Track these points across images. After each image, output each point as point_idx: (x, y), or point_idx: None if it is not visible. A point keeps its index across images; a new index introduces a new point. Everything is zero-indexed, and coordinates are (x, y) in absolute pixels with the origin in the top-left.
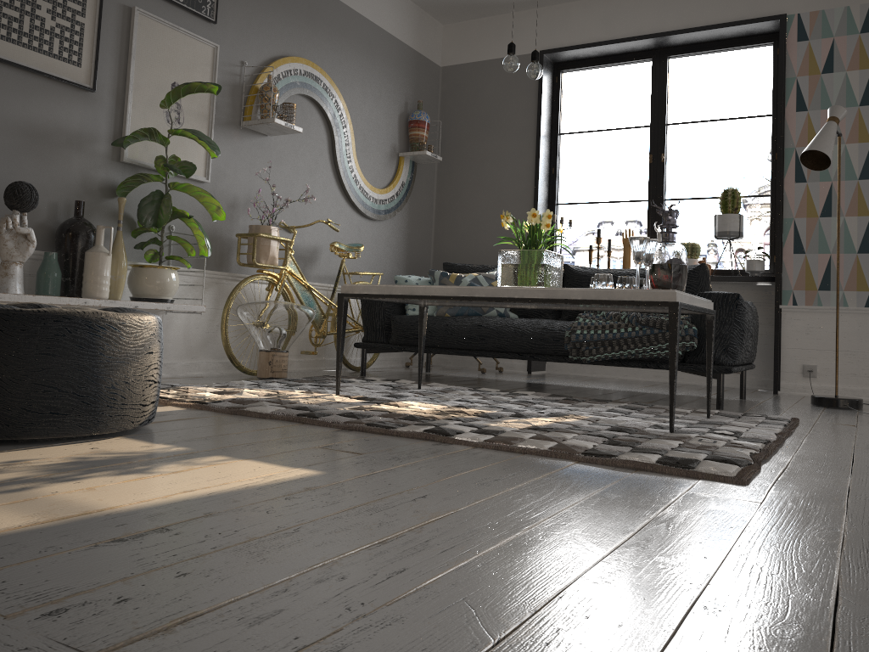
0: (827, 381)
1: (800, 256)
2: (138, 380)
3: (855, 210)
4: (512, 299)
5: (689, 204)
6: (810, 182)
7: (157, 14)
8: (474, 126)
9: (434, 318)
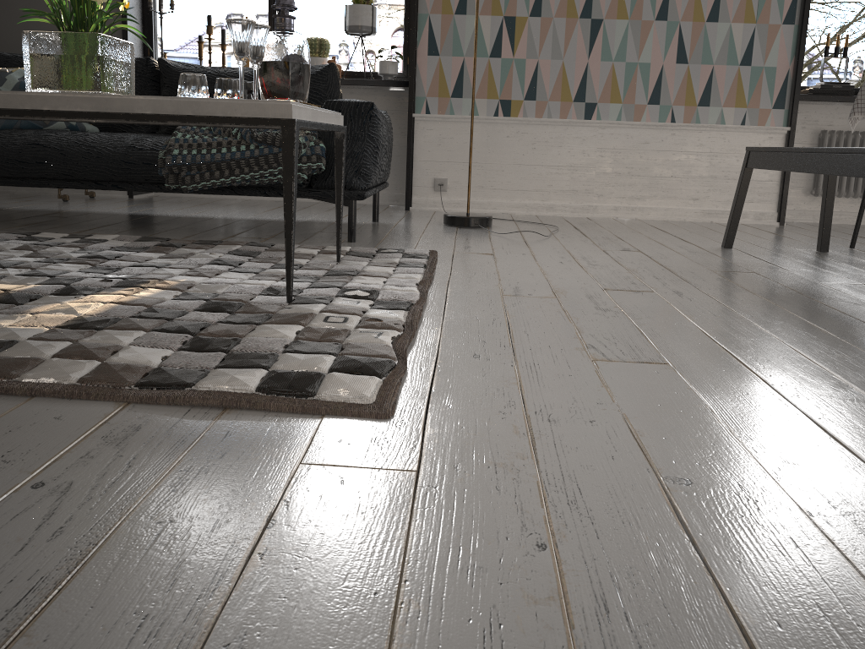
0: (457, 195)
1: (435, 59)
2: None
3: (490, 9)
4: (38, 112)
5: None
6: None
7: None
8: None
9: None
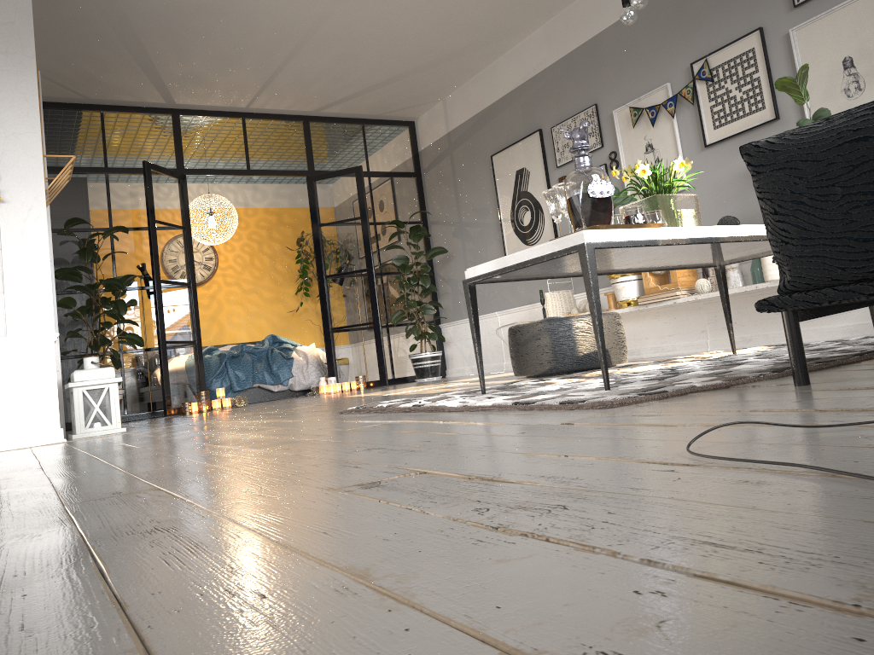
0: None
1: None
2: (532, 352)
3: None
4: None
5: None
6: None
7: (814, 14)
8: None
9: None
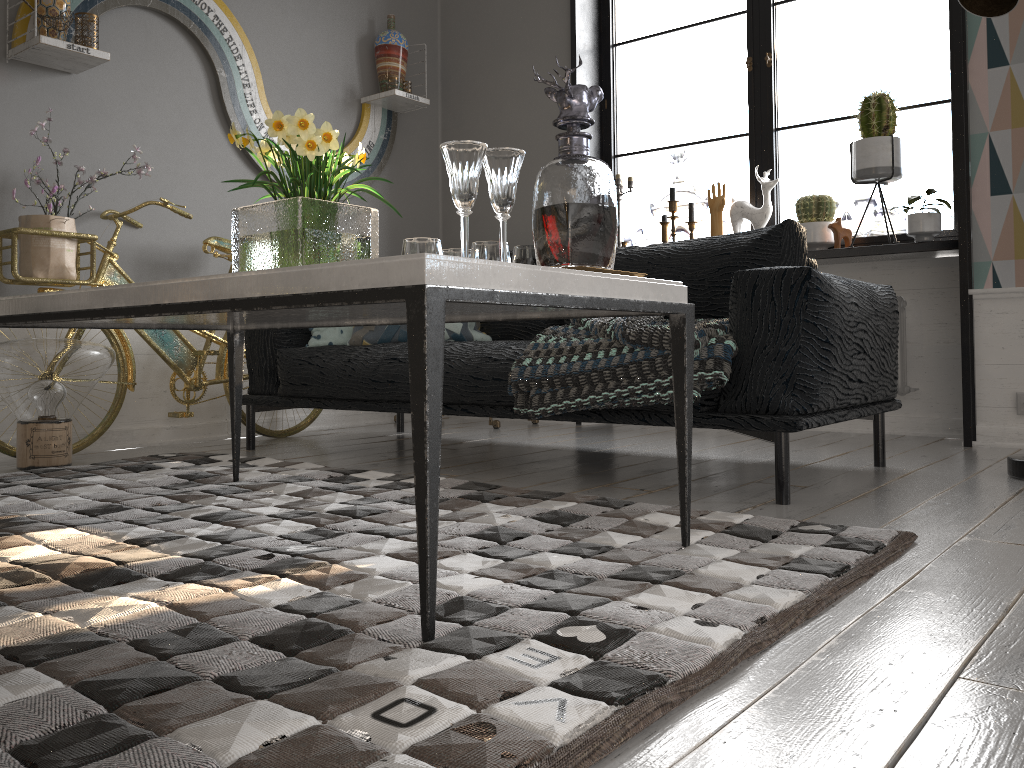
0: None
1: (1003, 200)
2: None
3: None
4: (157, 308)
5: (939, 171)
6: (1017, 65)
7: None
8: (487, 50)
9: (340, 350)
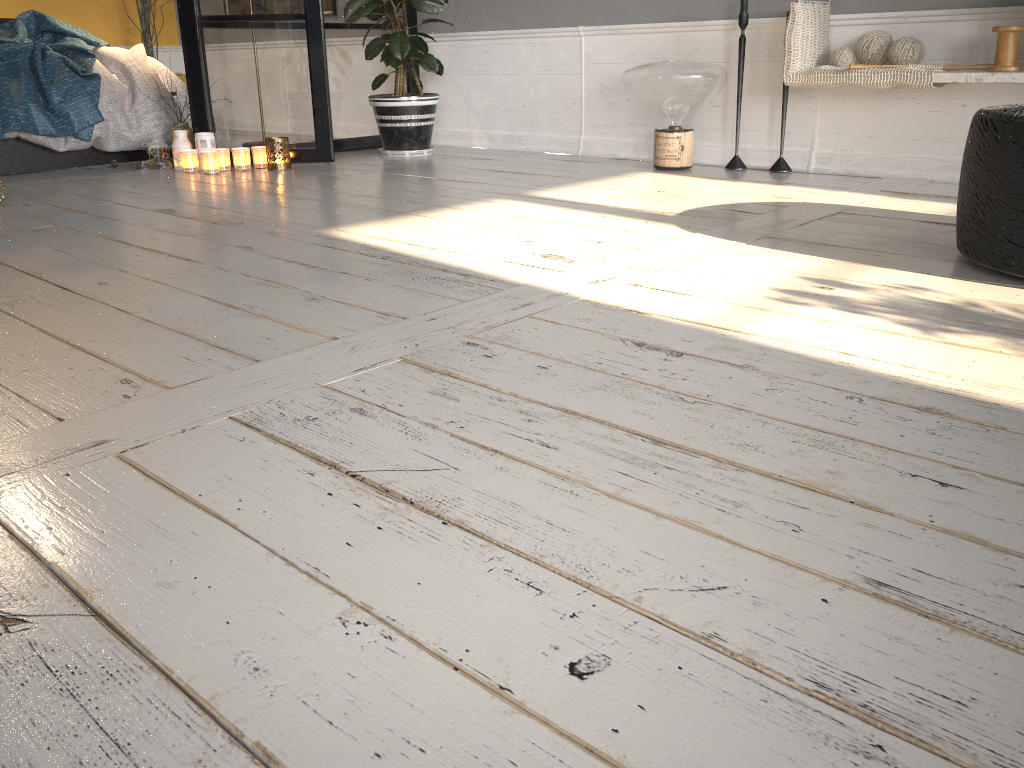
0: None
1: None
2: None
3: None
4: None
5: None
6: None
7: None
8: None
9: None
